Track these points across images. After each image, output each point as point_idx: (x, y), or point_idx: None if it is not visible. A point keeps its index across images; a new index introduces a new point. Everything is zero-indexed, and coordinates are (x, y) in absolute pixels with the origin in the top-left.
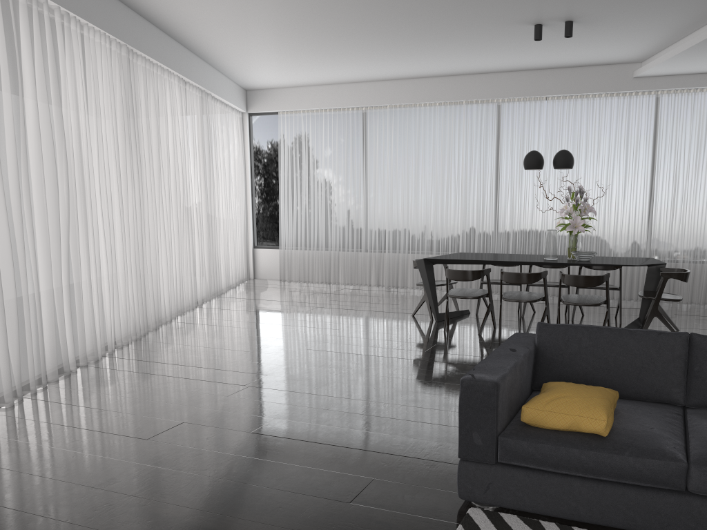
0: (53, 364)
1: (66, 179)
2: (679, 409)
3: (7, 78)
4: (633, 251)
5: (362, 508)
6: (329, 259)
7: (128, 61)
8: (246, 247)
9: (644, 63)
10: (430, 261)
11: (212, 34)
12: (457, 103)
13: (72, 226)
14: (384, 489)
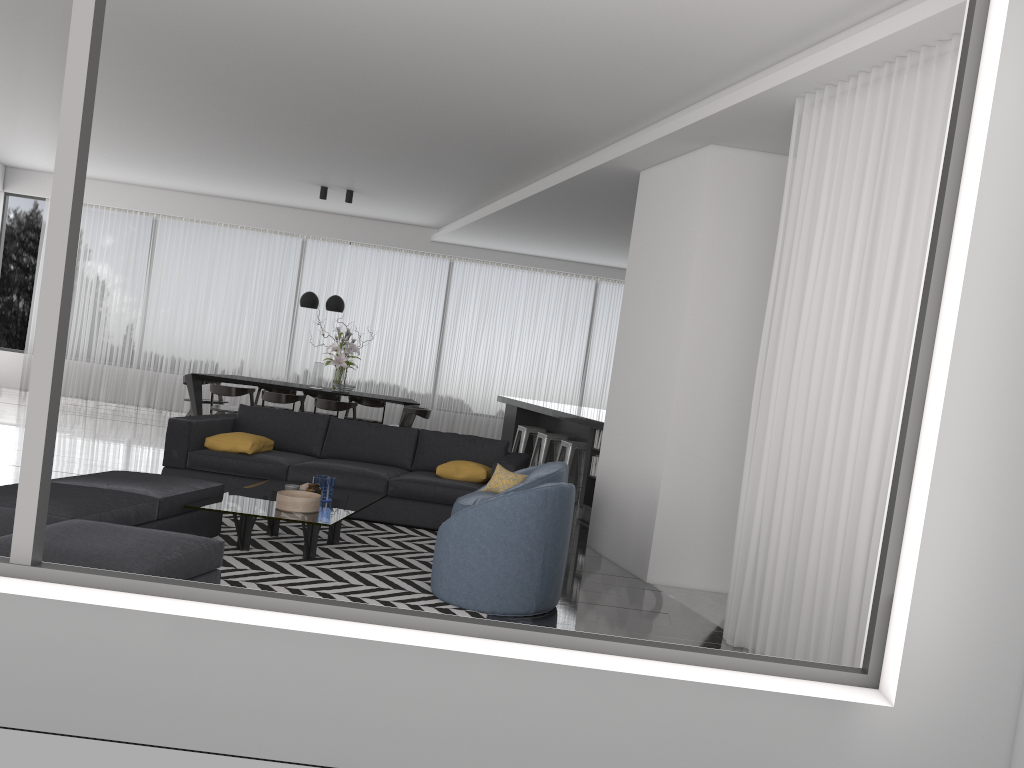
0: None
1: None
2: (315, 458)
3: None
4: (418, 398)
5: None
6: (90, 371)
7: None
8: None
9: (440, 230)
10: (199, 377)
11: None
12: (261, 230)
13: None
14: None
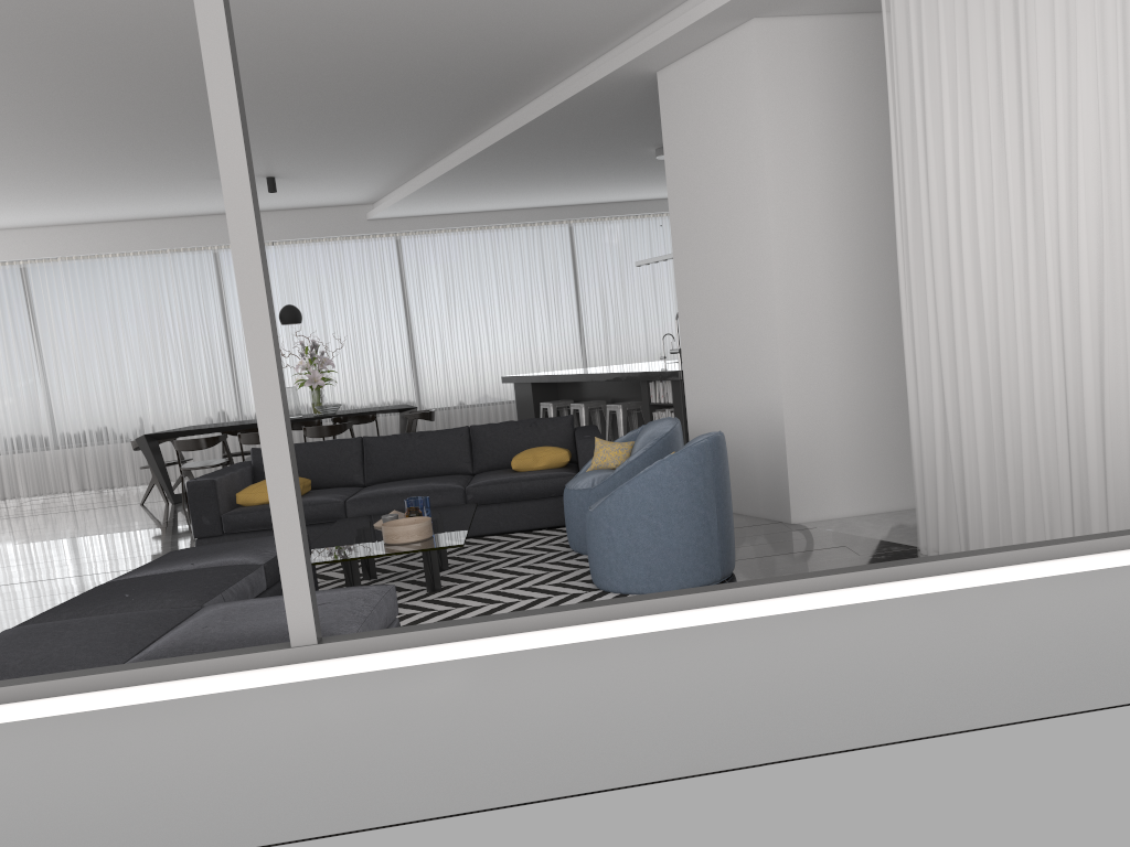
0: None
1: None
2: (360, 487)
3: None
4: (402, 403)
5: None
6: None
7: None
8: None
9: (375, 205)
10: (154, 437)
11: None
12: (159, 252)
13: None
14: None
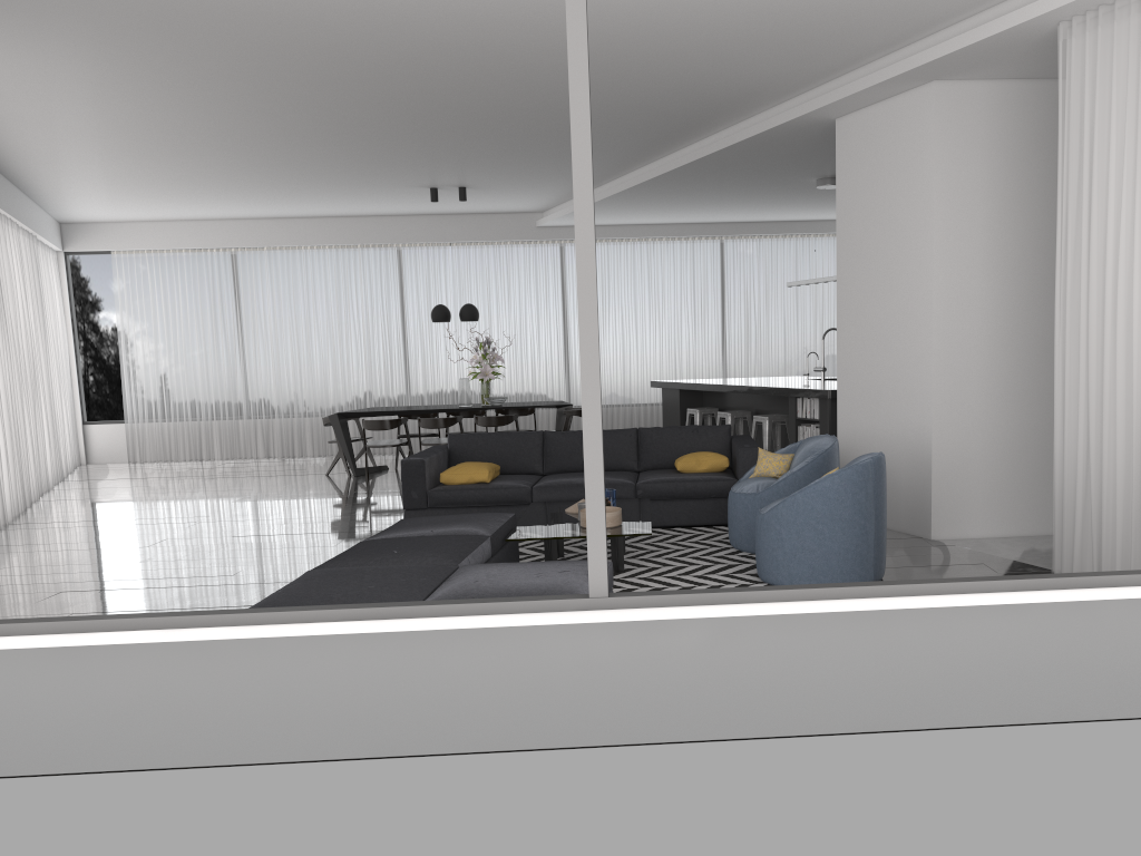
0: None
1: None
2: (539, 476)
3: None
4: (553, 399)
5: (344, 546)
6: (199, 430)
7: None
8: (74, 423)
9: (545, 214)
10: (344, 416)
11: (69, 182)
12: (351, 246)
13: None
14: (355, 540)
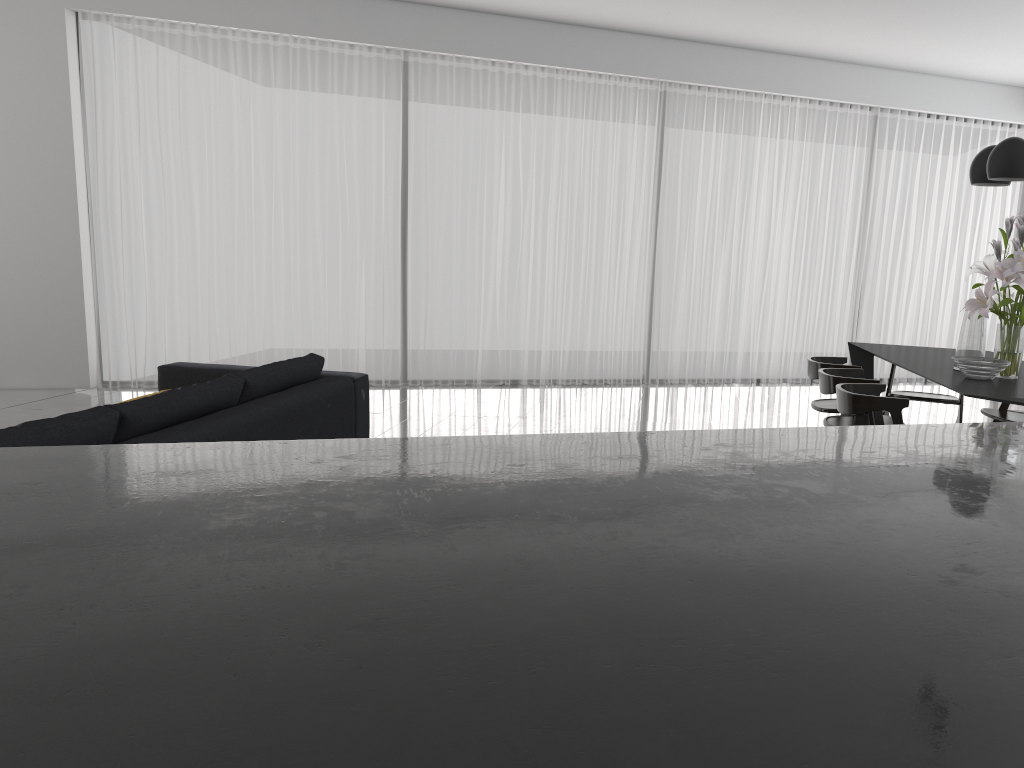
0: (476, 371)
1: (515, 217)
2: None
3: (450, 137)
4: None
5: None
6: None
7: (663, 96)
8: None
9: None
10: (863, 350)
11: (784, 39)
12: None
13: (526, 259)
14: None
